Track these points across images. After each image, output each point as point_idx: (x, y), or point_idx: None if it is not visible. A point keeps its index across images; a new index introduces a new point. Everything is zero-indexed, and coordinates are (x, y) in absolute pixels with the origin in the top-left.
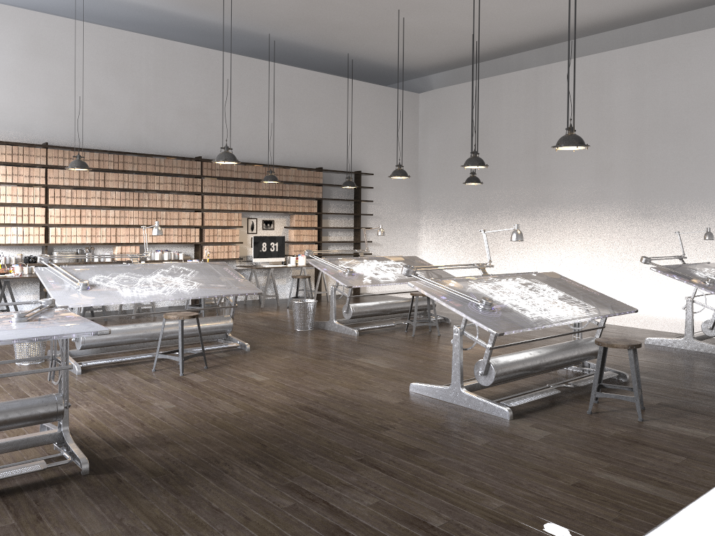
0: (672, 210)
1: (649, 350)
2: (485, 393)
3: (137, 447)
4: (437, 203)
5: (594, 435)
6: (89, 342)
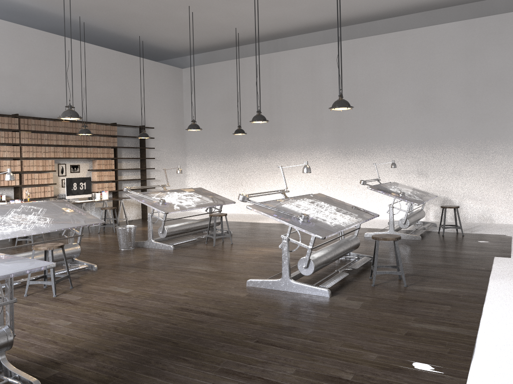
0: (362, 149)
1: (371, 241)
2: (299, 281)
3: (68, 362)
4: (200, 148)
5: (389, 300)
6: None
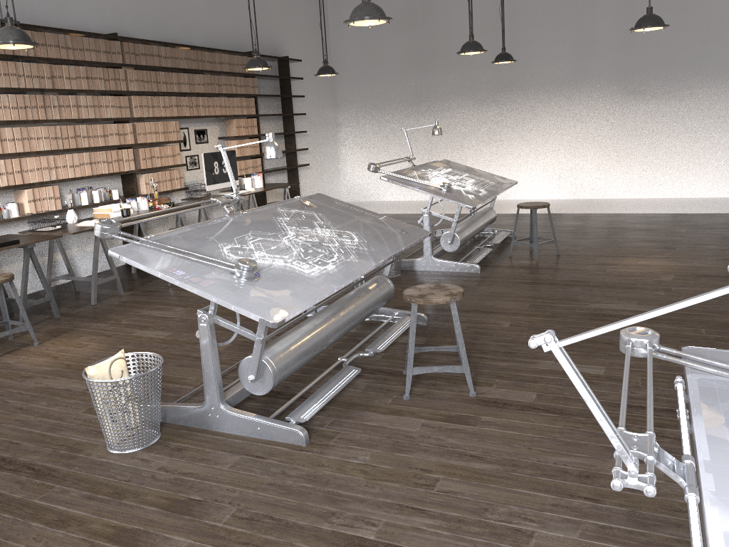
0: (667, 86)
1: None
2: None
3: None
4: (363, 96)
5: None
6: (281, 376)
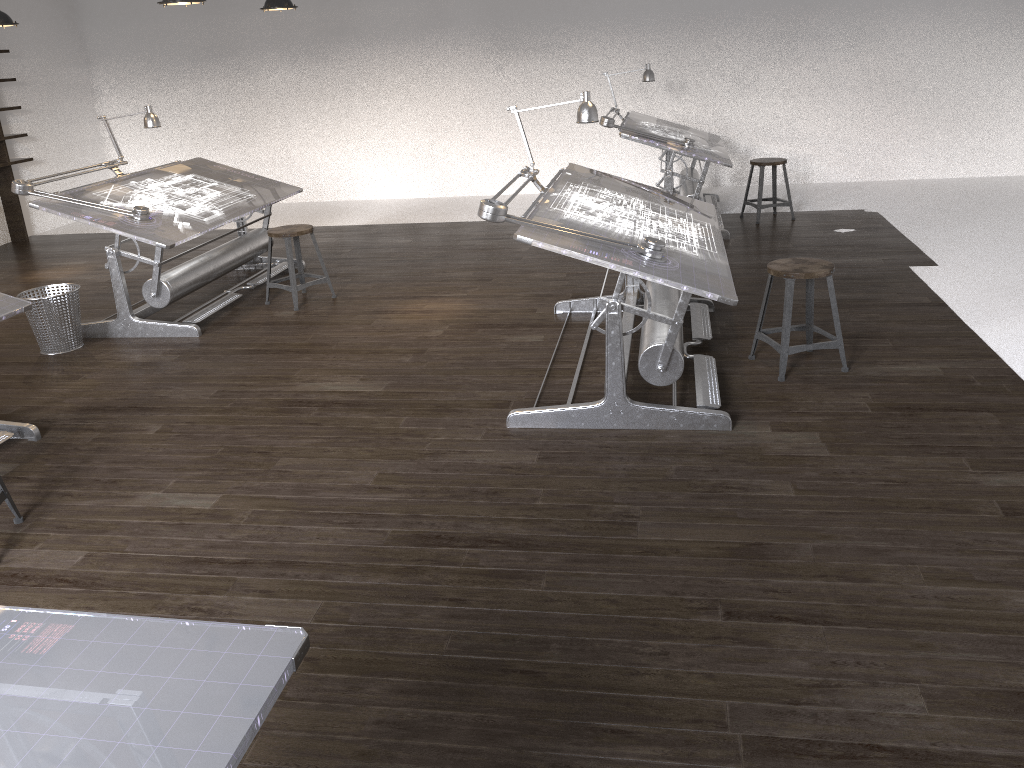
0: (546, 38)
1: None
2: None
3: None
4: (128, 46)
5: (858, 416)
6: None
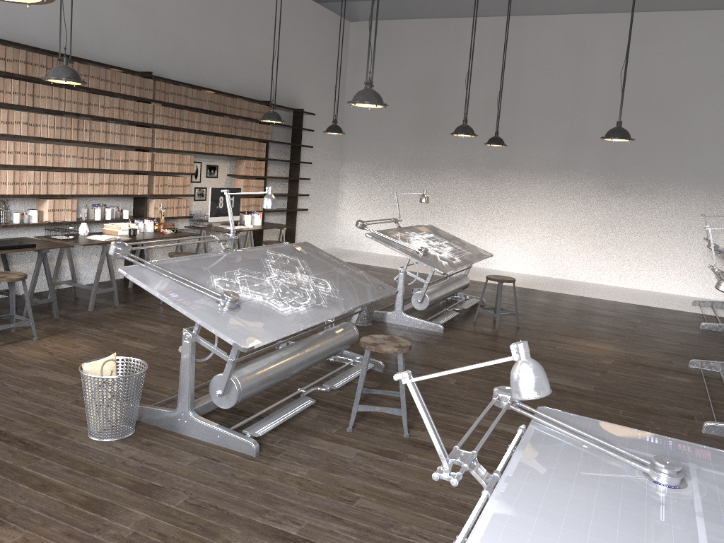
0: (646, 186)
1: None
2: None
3: None
4: (368, 153)
5: None
6: (245, 395)
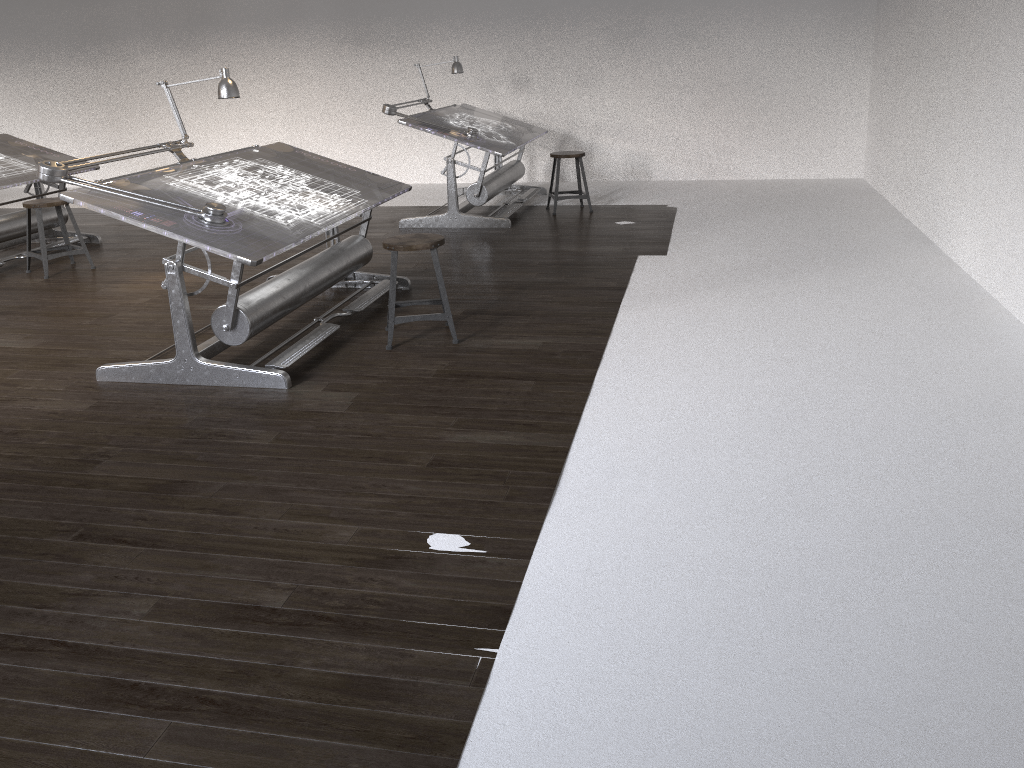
0: (397, 31)
1: None
2: (228, 354)
3: None
4: (10, 31)
5: (414, 381)
6: None
